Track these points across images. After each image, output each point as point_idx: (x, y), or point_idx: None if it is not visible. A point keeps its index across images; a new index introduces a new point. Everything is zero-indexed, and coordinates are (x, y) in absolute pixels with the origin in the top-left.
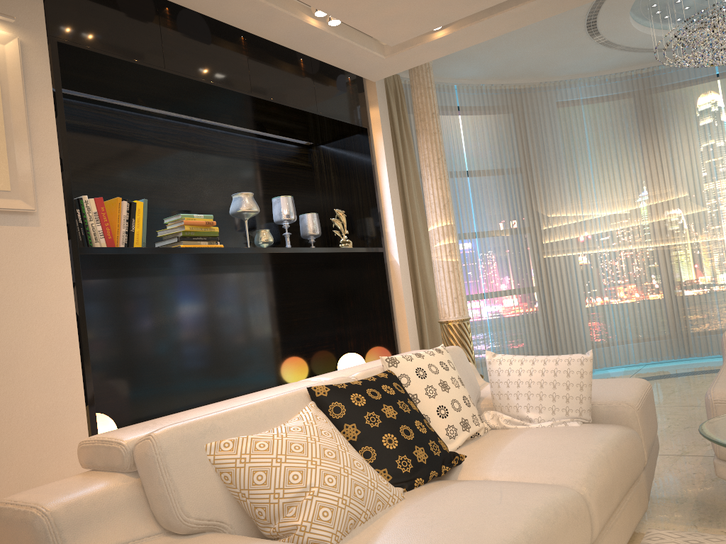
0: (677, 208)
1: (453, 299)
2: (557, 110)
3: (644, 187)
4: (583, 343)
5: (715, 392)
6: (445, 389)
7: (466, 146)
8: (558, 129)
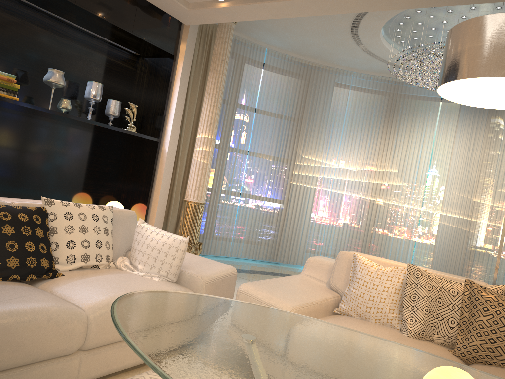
0: (387, 178)
1: (196, 188)
2: (332, 88)
3: (372, 157)
4: (298, 246)
5: (244, 285)
6: (83, 232)
7: (261, 92)
8: (328, 101)
